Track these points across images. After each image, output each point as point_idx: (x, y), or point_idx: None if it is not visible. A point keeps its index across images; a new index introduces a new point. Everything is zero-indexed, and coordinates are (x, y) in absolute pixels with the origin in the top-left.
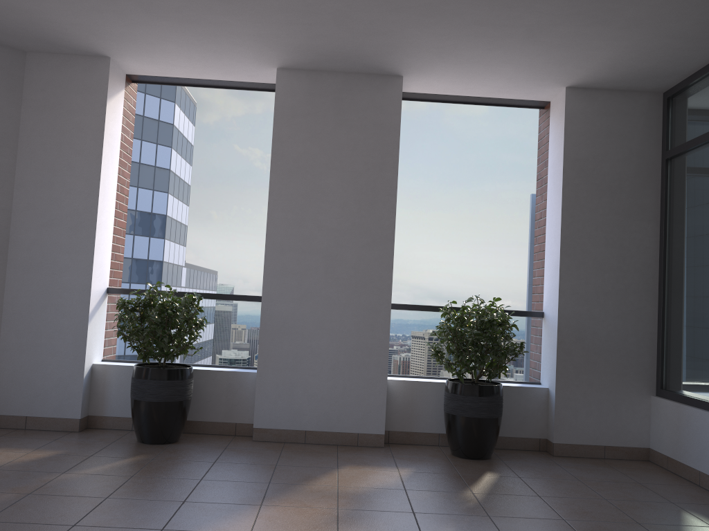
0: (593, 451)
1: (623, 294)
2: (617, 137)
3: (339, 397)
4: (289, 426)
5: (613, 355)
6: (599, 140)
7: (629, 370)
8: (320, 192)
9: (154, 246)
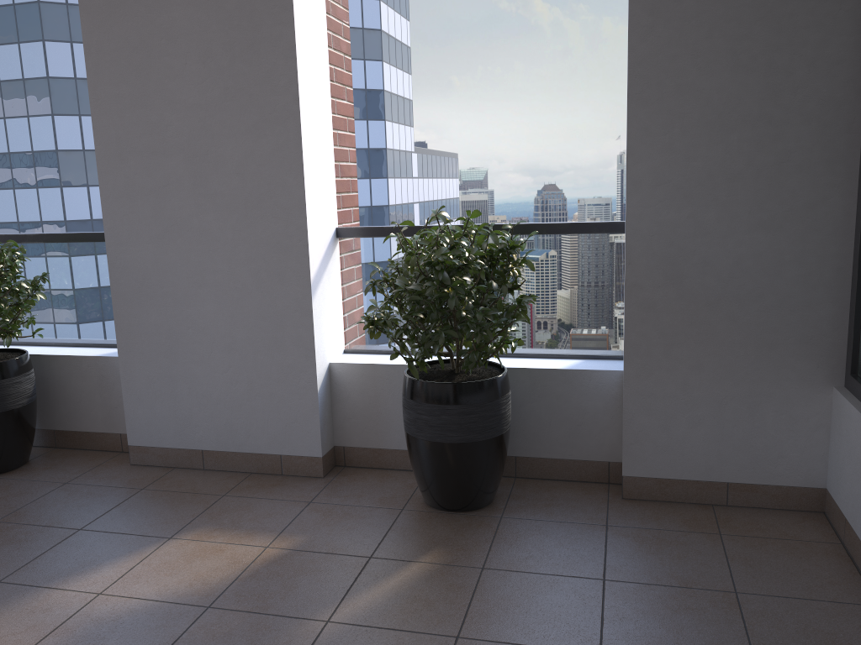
0: (704, 492)
1: (773, 177)
2: None
3: (245, 398)
4: (178, 443)
5: (749, 306)
6: None
7: (785, 336)
8: (164, 38)
9: (373, 131)
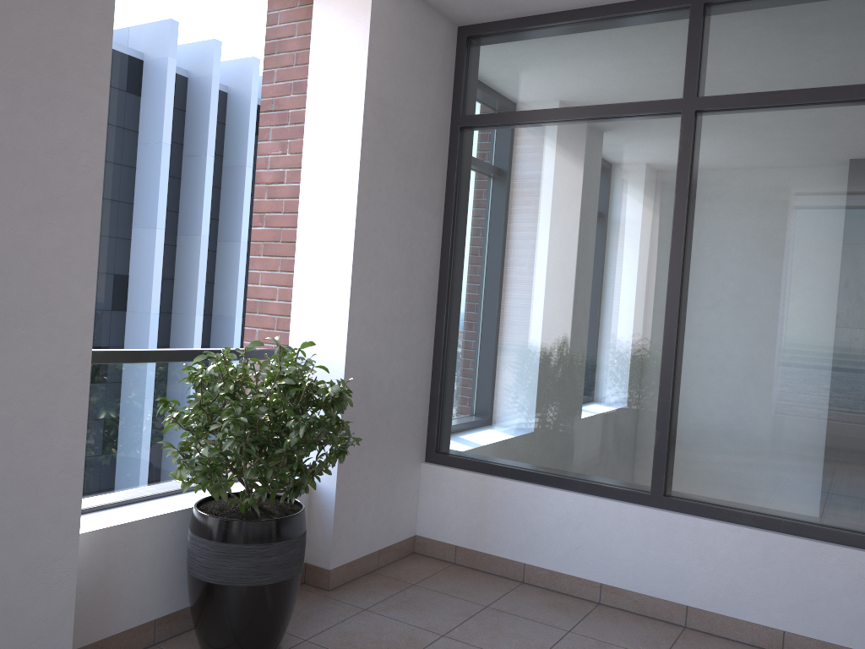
0: (369, 562)
1: (408, 322)
2: (418, 77)
3: None
4: None
5: (395, 413)
6: (402, 75)
7: (406, 432)
8: None
9: None
